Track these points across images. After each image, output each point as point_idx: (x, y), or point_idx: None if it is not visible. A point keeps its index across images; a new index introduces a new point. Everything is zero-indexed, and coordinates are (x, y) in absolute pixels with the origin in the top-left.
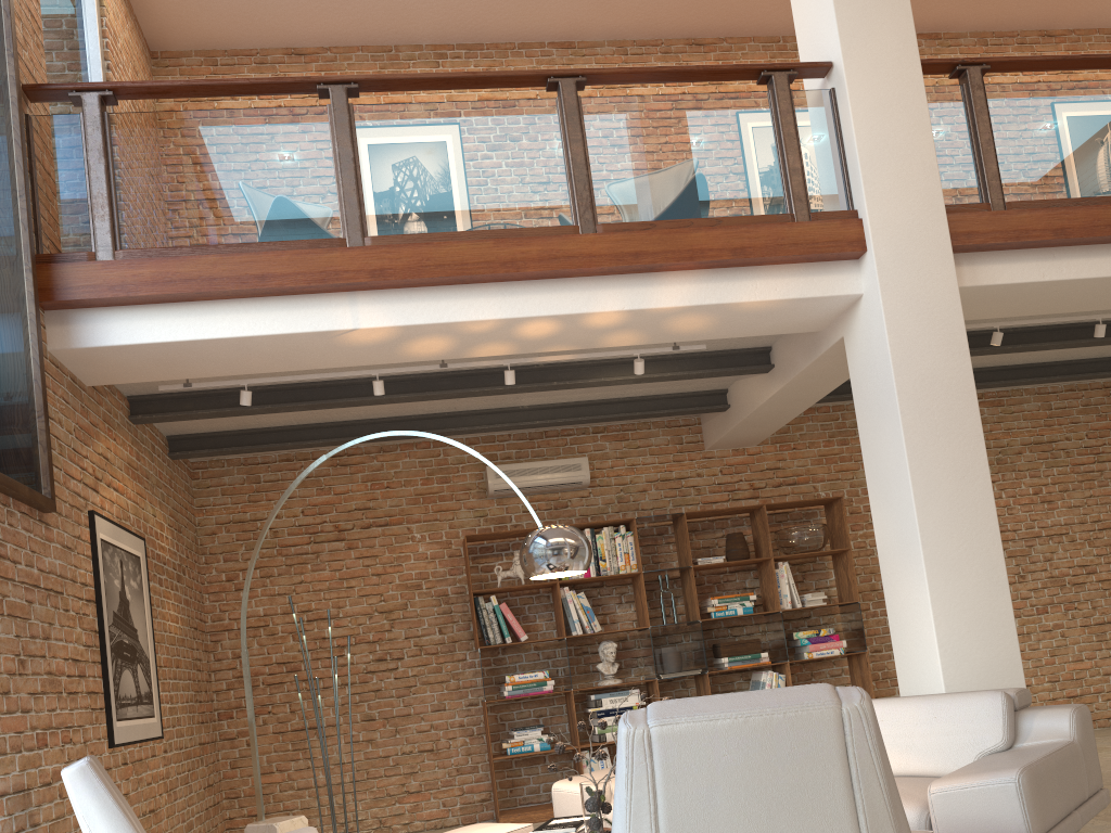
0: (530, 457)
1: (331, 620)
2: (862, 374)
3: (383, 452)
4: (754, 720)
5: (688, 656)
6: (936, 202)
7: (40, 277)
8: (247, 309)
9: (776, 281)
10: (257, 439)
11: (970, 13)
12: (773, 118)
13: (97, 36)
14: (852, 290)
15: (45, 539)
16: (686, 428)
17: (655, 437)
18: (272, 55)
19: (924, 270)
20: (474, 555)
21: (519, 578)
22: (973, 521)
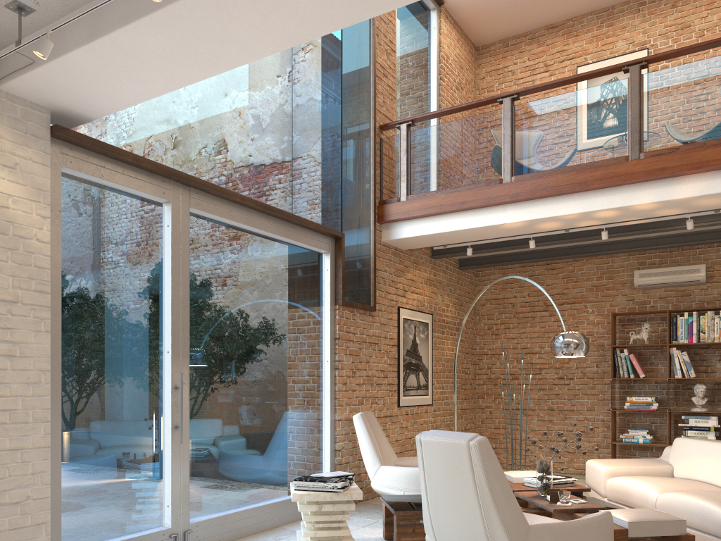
0: (668, 263)
1: (536, 354)
2: None
3: (575, 261)
4: (444, 441)
5: None
6: None
7: (379, 211)
8: (457, 217)
9: None
10: (499, 259)
11: None
12: None
13: (435, 64)
14: None
15: (371, 322)
16: None
17: None
18: (538, 32)
19: None
20: (623, 323)
21: (650, 339)
22: None
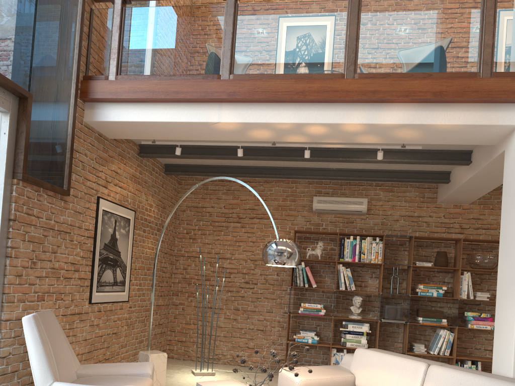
0: (338, 194)
1: (228, 260)
2: (509, 174)
3: (266, 183)
4: None
5: (399, 312)
6: None
7: (83, 86)
8: (170, 108)
9: (460, 113)
10: (203, 170)
11: None
12: (480, 12)
13: None
14: (511, 122)
15: (62, 208)
16: (428, 190)
17: (409, 192)
18: None
19: None
20: (300, 240)
21: (320, 255)
22: None
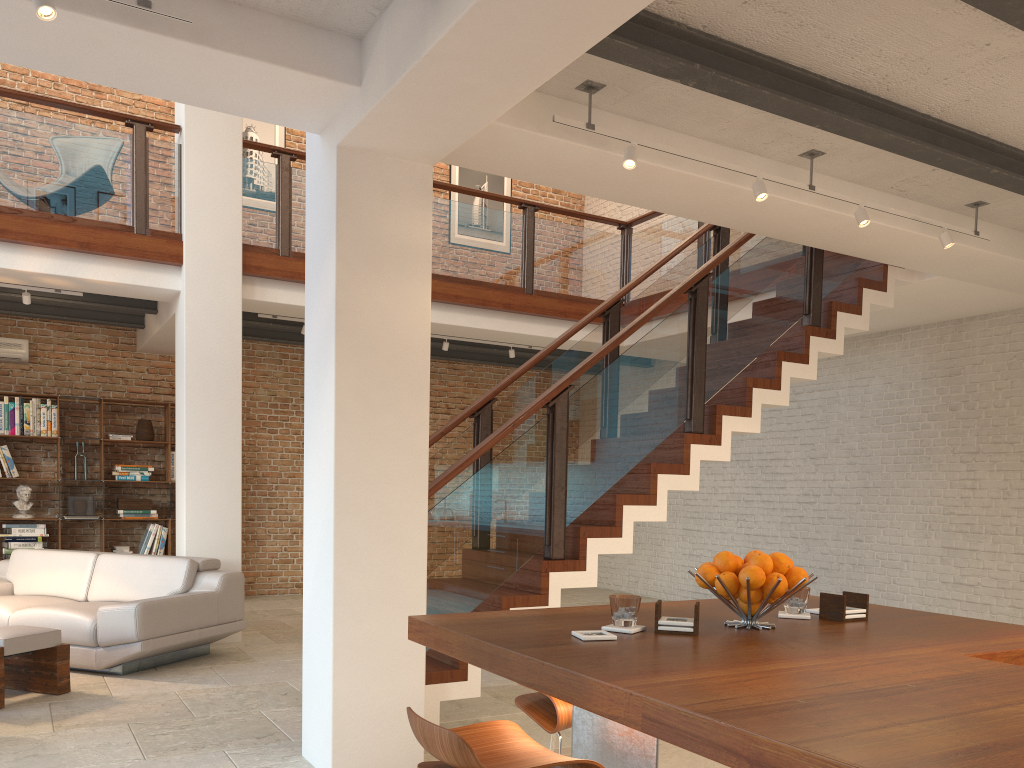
0: None
1: None
2: (178, 342)
3: None
4: None
5: (91, 505)
6: (237, 242)
7: None
8: None
9: (116, 269)
10: None
11: None
12: (131, 155)
13: None
14: (173, 286)
15: None
16: (123, 332)
17: (96, 334)
18: None
19: (220, 286)
20: None
21: None
22: (225, 452)
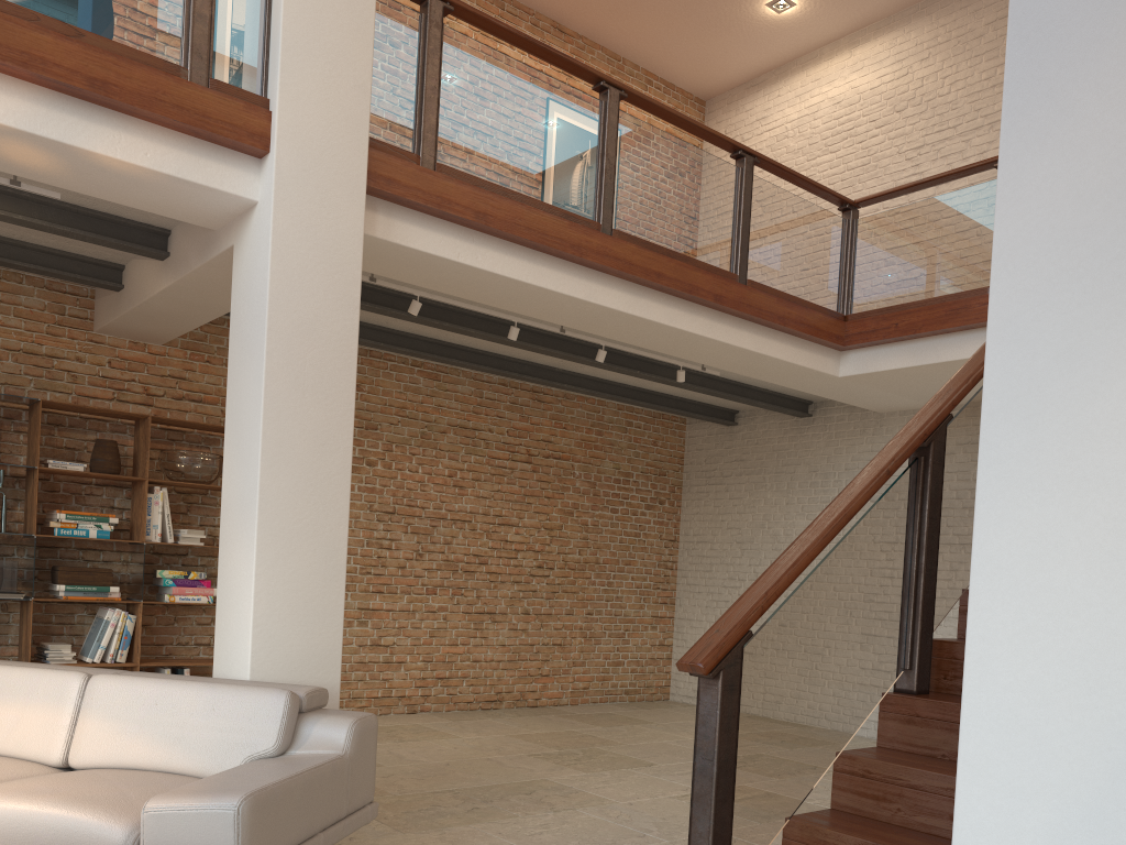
0: None
1: None
2: (242, 296)
3: None
4: None
5: (11, 576)
6: (361, 130)
7: None
8: None
9: (149, 144)
10: None
11: None
12: None
13: None
14: (246, 192)
15: None
16: (73, 298)
17: (28, 296)
18: None
19: (331, 201)
20: None
21: None
22: (323, 495)
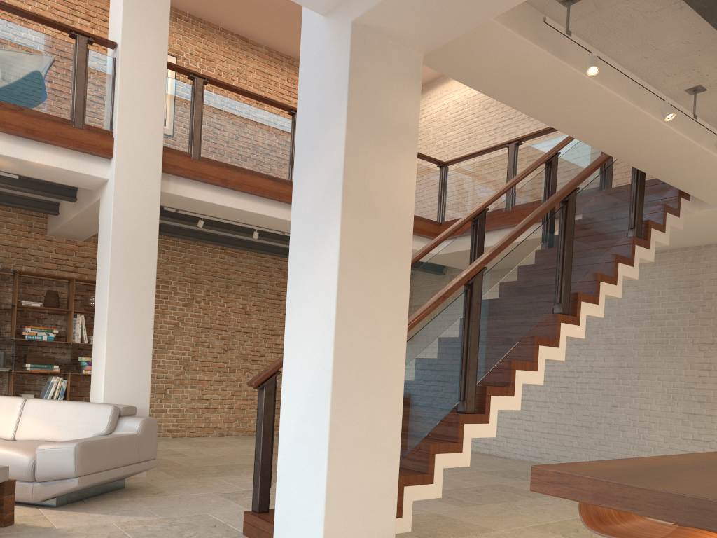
0: None
1: None
2: (102, 223)
3: None
4: None
5: (2, 359)
6: (159, 144)
7: None
8: None
9: (55, 155)
10: None
11: (264, 36)
12: (73, 61)
13: None
14: (102, 175)
15: None
16: (36, 218)
17: (13, 218)
18: None
19: (143, 178)
20: None
21: None
22: (140, 317)
